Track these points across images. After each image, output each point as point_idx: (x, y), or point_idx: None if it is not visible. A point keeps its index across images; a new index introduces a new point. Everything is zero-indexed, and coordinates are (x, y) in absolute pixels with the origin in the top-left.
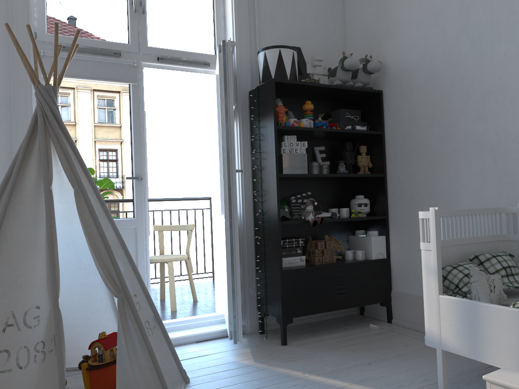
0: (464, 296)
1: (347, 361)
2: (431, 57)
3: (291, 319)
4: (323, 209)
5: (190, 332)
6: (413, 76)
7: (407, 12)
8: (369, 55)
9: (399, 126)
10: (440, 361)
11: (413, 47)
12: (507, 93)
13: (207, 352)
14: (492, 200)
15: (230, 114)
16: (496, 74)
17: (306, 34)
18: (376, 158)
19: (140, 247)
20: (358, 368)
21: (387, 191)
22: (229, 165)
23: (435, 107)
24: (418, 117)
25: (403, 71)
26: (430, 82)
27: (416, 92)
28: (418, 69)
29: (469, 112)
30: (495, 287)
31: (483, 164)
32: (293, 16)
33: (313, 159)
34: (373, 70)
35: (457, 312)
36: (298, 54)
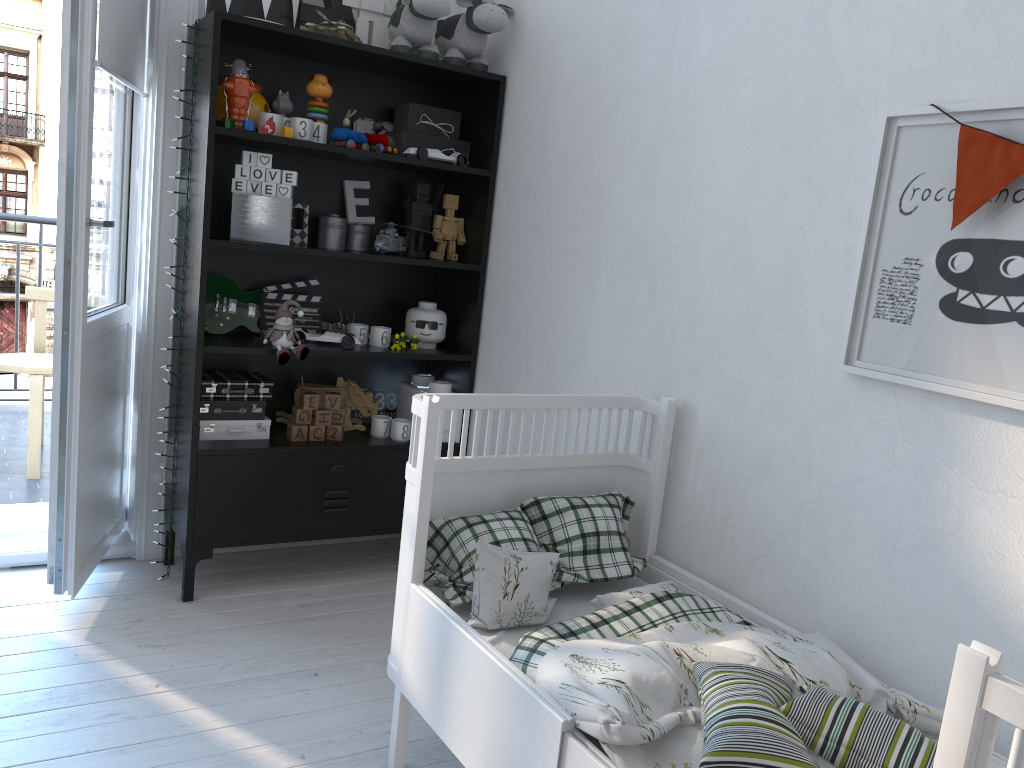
0: (461, 592)
1: (275, 663)
2: (593, 23)
3: (208, 552)
4: (351, 319)
5: (4, 545)
6: (560, 58)
7: None
8: None
9: (521, 167)
10: (397, 712)
11: None
12: (696, 149)
13: (7, 600)
14: (633, 376)
15: (83, 86)
16: (689, 97)
17: None
18: (474, 228)
19: None
20: (282, 683)
21: (483, 304)
22: (71, 207)
23: (582, 142)
24: (552, 157)
25: (545, 41)
26: (582, 82)
27: (559, 99)
28: (569, 44)
29: (632, 172)
30: (520, 587)
31: (634, 295)
32: None
33: (340, 207)
34: (485, 27)
35: (428, 629)
36: None
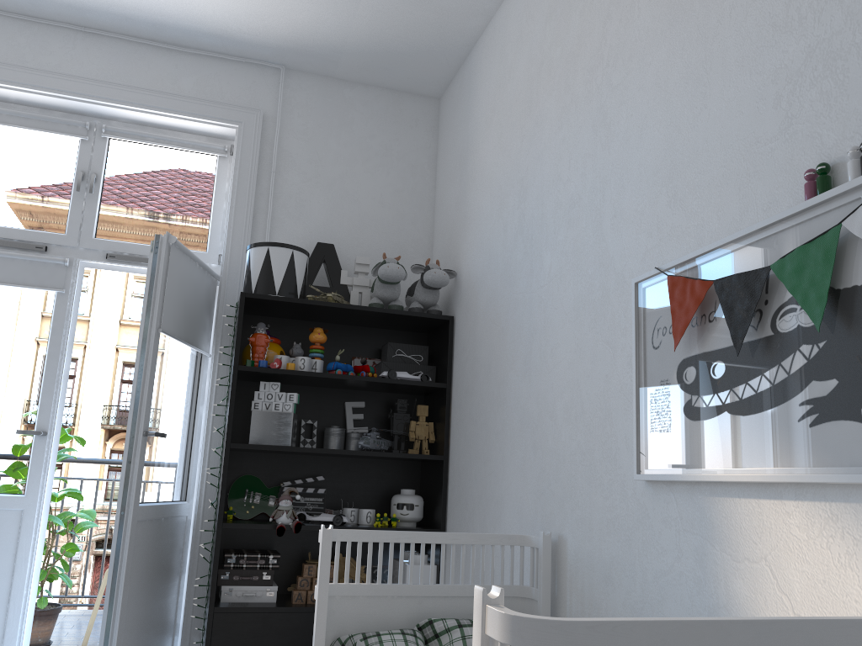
0: None
1: None
2: (493, 268)
3: None
4: (352, 507)
5: None
6: (479, 296)
7: (480, 196)
8: (448, 259)
9: (464, 376)
10: None
11: (481, 251)
12: (549, 336)
13: None
14: (530, 521)
15: (150, 345)
16: (542, 302)
17: (360, 223)
18: (439, 428)
19: (23, 543)
20: None
21: (448, 486)
22: (135, 423)
23: (492, 349)
24: (479, 364)
25: (472, 287)
26: (490, 308)
27: (480, 323)
28: (483, 285)
29: (518, 363)
30: None
31: (525, 455)
32: (339, 197)
33: (343, 421)
34: (432, 284)
35: None
36: (329, 255)
